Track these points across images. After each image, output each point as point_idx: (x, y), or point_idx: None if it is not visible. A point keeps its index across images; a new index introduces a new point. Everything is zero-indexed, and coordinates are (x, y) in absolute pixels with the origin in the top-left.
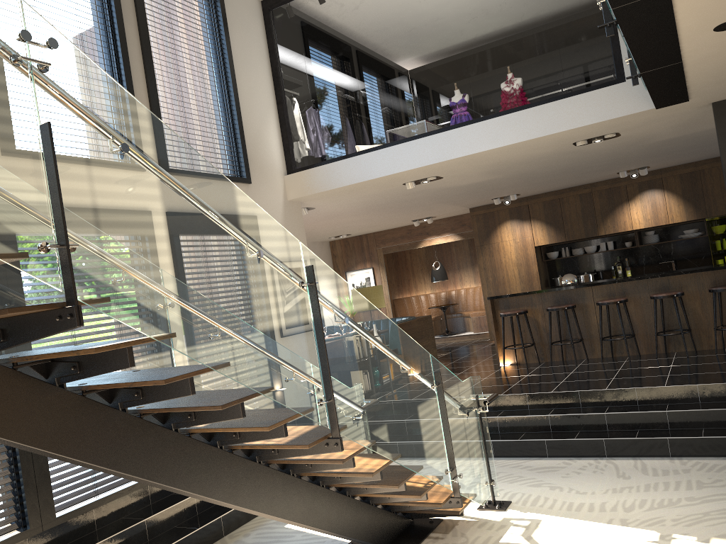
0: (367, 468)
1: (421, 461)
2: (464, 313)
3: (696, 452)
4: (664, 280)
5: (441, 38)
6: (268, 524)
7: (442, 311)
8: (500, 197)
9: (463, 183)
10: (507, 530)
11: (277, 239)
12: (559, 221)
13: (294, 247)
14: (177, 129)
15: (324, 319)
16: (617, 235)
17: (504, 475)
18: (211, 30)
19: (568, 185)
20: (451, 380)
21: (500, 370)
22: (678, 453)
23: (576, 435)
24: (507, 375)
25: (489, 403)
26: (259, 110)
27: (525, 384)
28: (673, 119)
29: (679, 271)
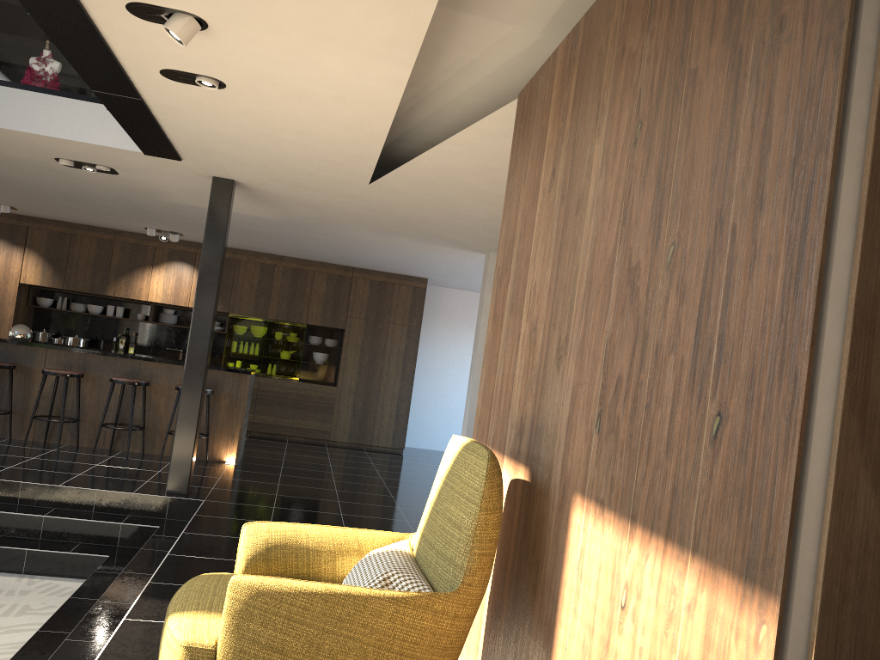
0: None
1: None
2: None
3: (56, 571)
4: (136, 364)
5: None
6: None
7: None
8: None
9: None
10: None
11: None
12: (62, 261)
13: None
14: None
15: None
16: (133, 302)
17: None
18: None
19: (85, 222)
20: None
21: None
22: (35, 570)
23: None
24: None
25: None
26: None
27: None
28: (177, 179)
29: (154, 358)
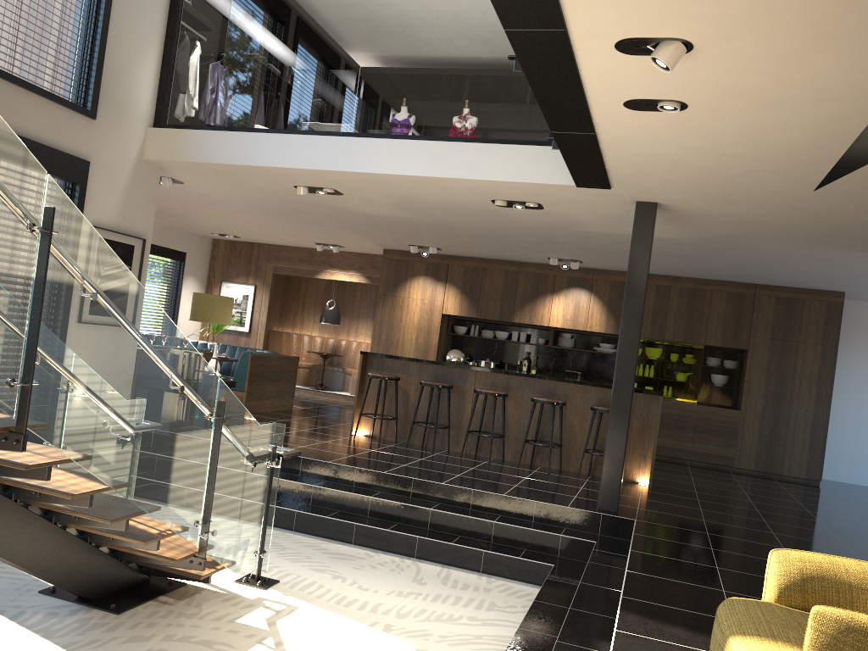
0: (72, 489)
1: (160, 501)
2: (347, 369)
3: (508, 573)
4: (552, 385)
5: (431, 56)
6: None
7: (322, 359)
8: (419, 246)
9: (370, 211)
10: (253, 611)
11: (8, 156)
12: (476, 293)
13: (35, 177)
14: (8, 14)
15: (56, 282)
16: (533, 328)
17: (291, 552)
18: None
19: (495, 256)
20: (244, 418)
21: (349, 439)
22: (490, 570)
23: (392, 527)
24: (353, 444)
25: (284, 458)
26: (138, 35)
27: (363, 458)
28: (598, 207)
29: (569, 379)
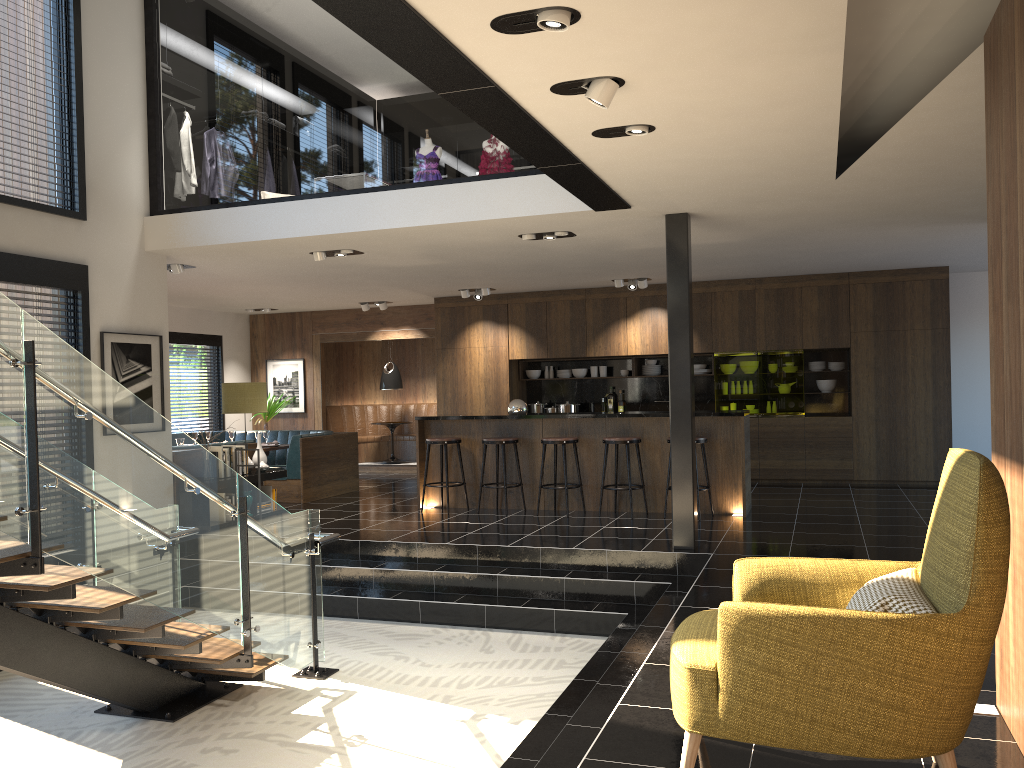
0: (100, 603)
1: (193, 604)
2: None
3: (582, 629)
4: (625, 422)
5: None
6: (17, 678)
7: (390, 430)
8: (470, 290)
9: (400, 264)
10: (309, 701)
11: None
12: (542, 331)
13: (10, 315)
14: None
15: (48, 409)
16: (614, 359)
17: (354, 640)
18: (53, 1)
19: (556, 287)
20: (271, 509)
21: (416, 513)
22: (564, 629)
23: (458, 599)
24: (419, 519)
25: (321, 544)
26: (117, 121)
27: (426, 531)
28: (631, 226)
29: (641, 413)
